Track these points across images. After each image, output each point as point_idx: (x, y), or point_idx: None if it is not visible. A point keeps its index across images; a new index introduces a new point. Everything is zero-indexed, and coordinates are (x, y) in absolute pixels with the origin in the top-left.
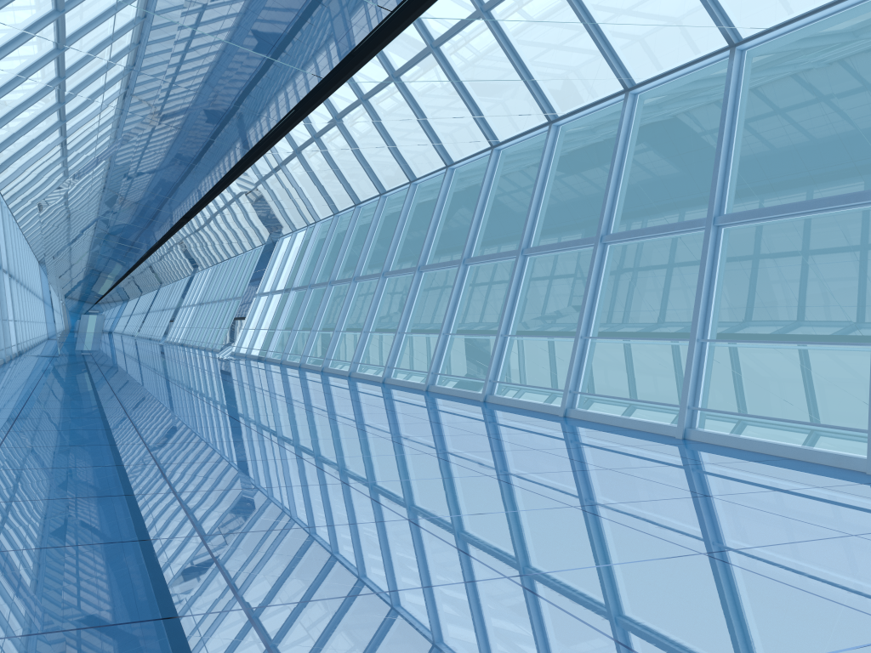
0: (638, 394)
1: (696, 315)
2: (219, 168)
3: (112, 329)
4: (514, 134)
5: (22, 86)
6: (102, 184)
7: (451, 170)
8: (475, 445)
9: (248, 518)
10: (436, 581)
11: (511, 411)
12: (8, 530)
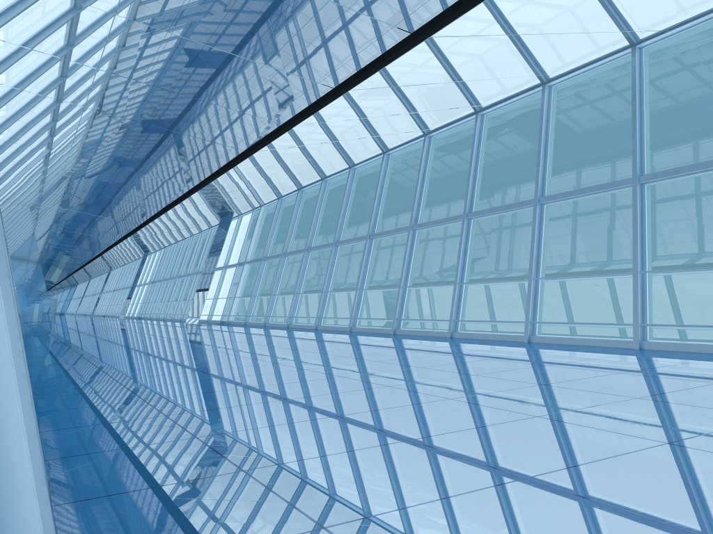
0: (515, 327)
1: (635, 253)
2: (213, 166)
3: (64, 311)
4: (446, 123)
5: (59, 108)
6: (99, 186)
7: (387, 155)
8: (498, 367)
9: (422, 426)
10: (624, 450)
11: (483, 342)
12: (265, 450)
